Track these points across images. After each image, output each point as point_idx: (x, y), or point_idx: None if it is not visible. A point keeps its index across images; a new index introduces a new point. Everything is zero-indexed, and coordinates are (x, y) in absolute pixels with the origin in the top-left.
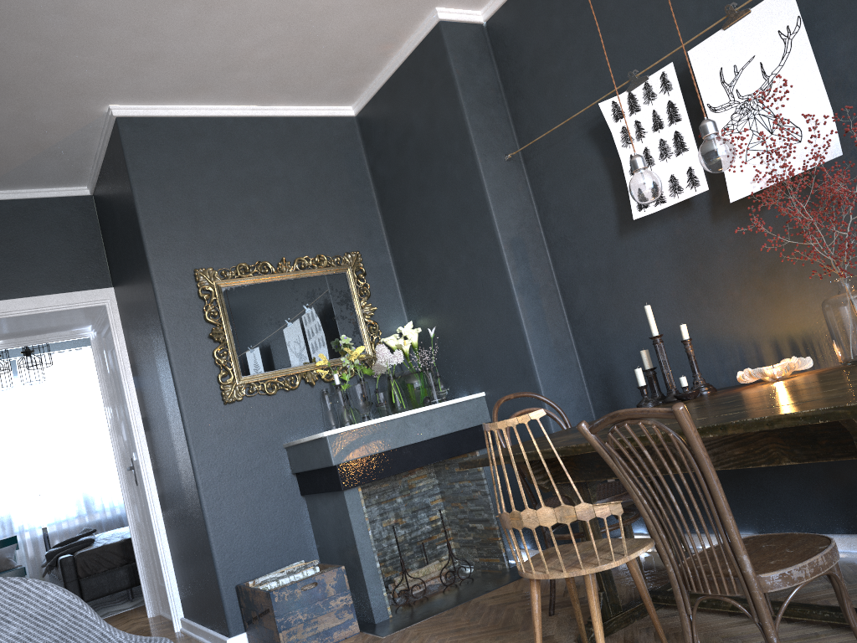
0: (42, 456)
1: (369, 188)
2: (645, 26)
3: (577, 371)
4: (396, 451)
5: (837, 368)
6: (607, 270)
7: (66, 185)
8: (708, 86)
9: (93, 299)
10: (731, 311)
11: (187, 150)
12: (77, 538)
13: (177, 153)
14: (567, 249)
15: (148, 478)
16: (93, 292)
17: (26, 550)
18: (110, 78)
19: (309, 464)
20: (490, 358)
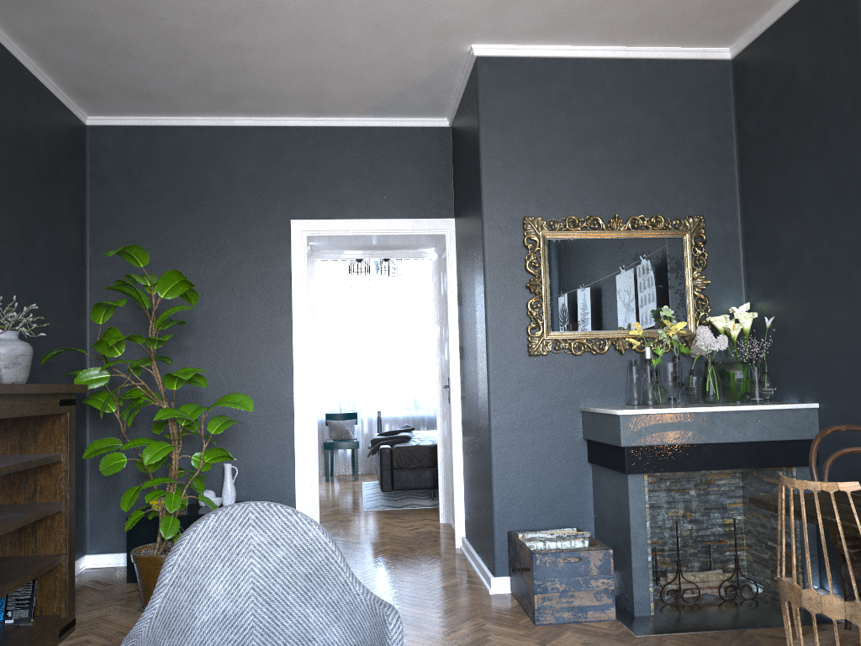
0: (386, 349)
1: (730, 145)
2: None
3: None
4: (694, 447)
5: None
6: None
7: (429, 116)
8: None
9: (435, 227)
10: None
11: (539, 93)
12: (398, 432)
13: (527, 96)
14: None
15: (455, 403)
16: (436, 221)
17: (362, 426)
18: (473, 19)
19: (599, 435)
20: (833, 368)
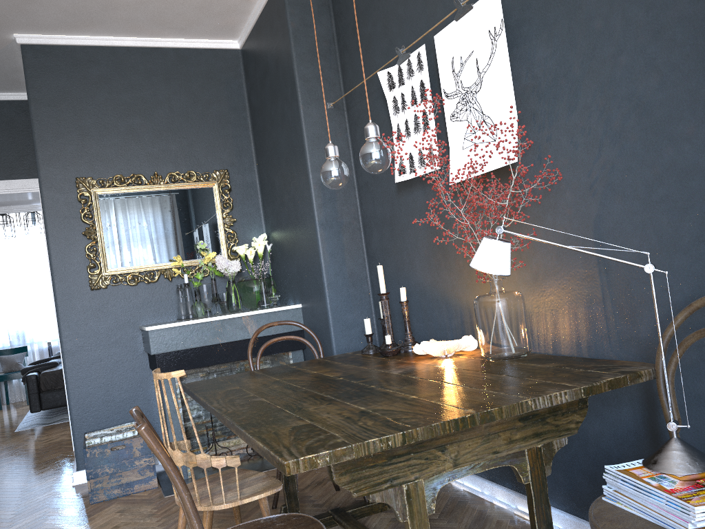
0: (50, 288)
1: (245, 114)
2: (420, 3)
3: (367, 299)
4: (211, 347)
5: (483, 358)
6: (389, 219)
7: (12, 91)
8: (444, 72)
9: (28, 186)
10: (457, 278)
11: (81, 75)
12: (49, 359)
13: (71, 77)
14: (368, 193)
15: None
16: (28, 181)
17: (34, 357)
18: (1, 14)
19: (146, 347)
20: (304, 278)
